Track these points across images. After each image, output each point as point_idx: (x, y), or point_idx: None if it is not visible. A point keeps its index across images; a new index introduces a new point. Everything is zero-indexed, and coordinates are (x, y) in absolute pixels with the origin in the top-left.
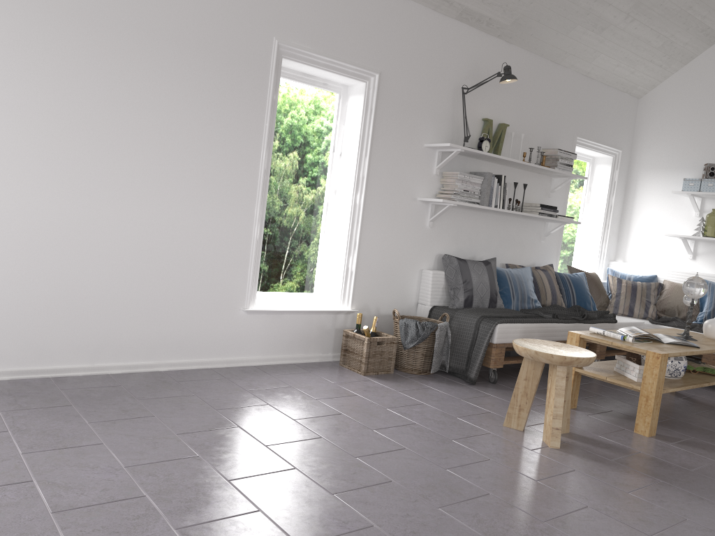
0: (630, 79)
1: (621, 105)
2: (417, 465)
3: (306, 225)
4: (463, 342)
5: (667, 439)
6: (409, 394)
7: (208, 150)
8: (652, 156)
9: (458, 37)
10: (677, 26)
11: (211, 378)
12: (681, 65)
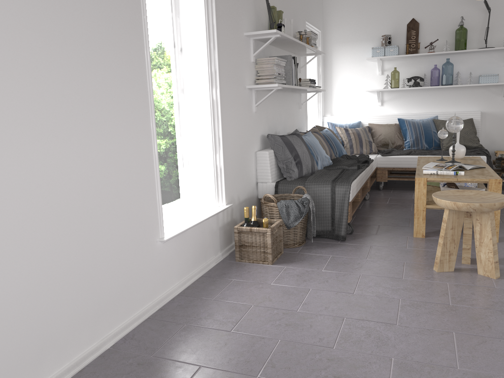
0: None
1: None
2: (499, 348)
3: (166, 130)
4: (323, 207)
5: None
6: (335, 270)
7: (99, 54)
8: (340, 34)
9: None
10: None
11: (173, 332)
12: None
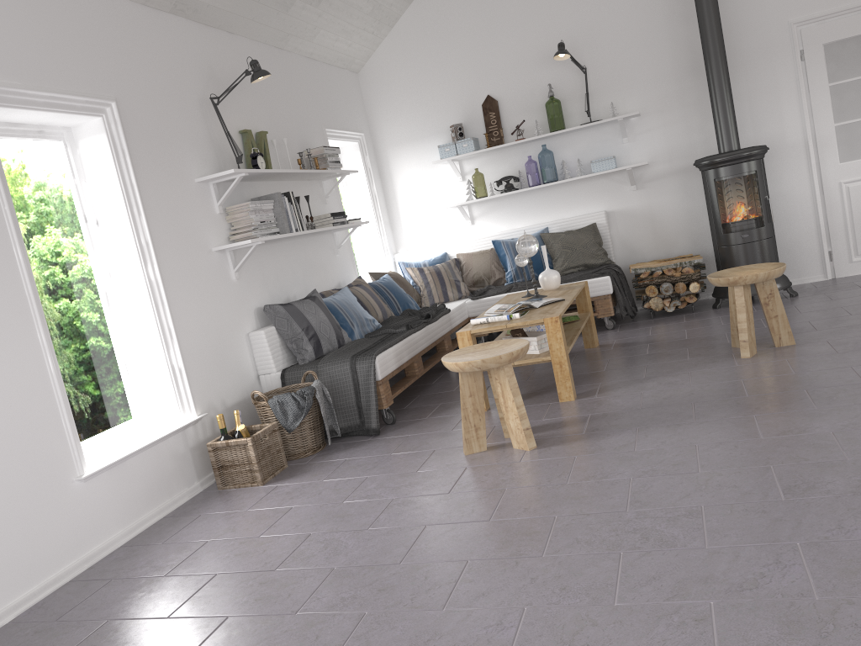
0: (349, 53)
1: (347, 83)
2: (464, 533)
3: (90, 332)
4: (345, 394)
5: (588, 394)
6: (340, 476)
7: None
8: (394, 132)
9: (180, 35)
10: None
11: (94, 590)
12: (389, 29)
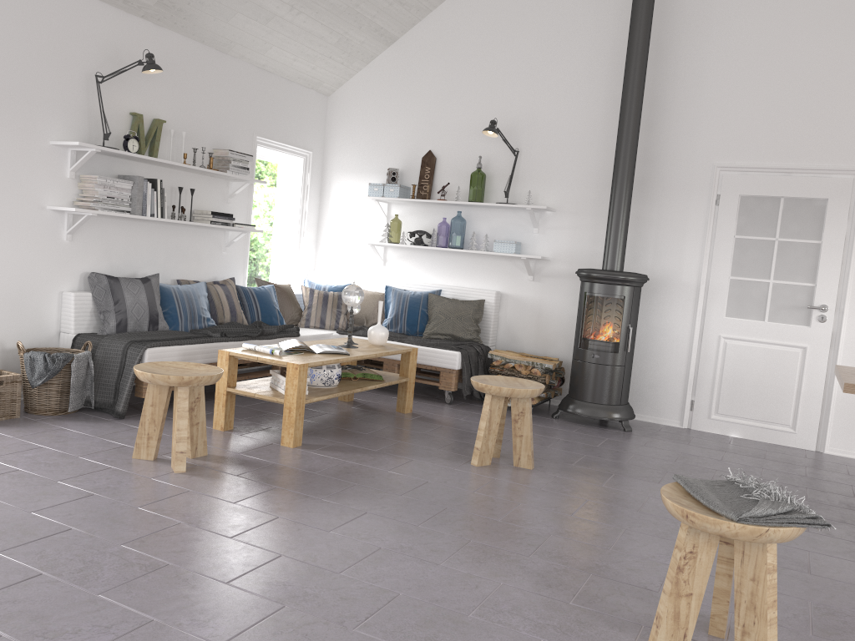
0: (313, 75)
1: (308, 102)
2: None
3: None
4: (111, 372)
5: (311, 447)
6: (29, 439)
7: None
8: (343, 159)
9: (86, 14)
10: (349, 24)
11: None
12: (364, 64)
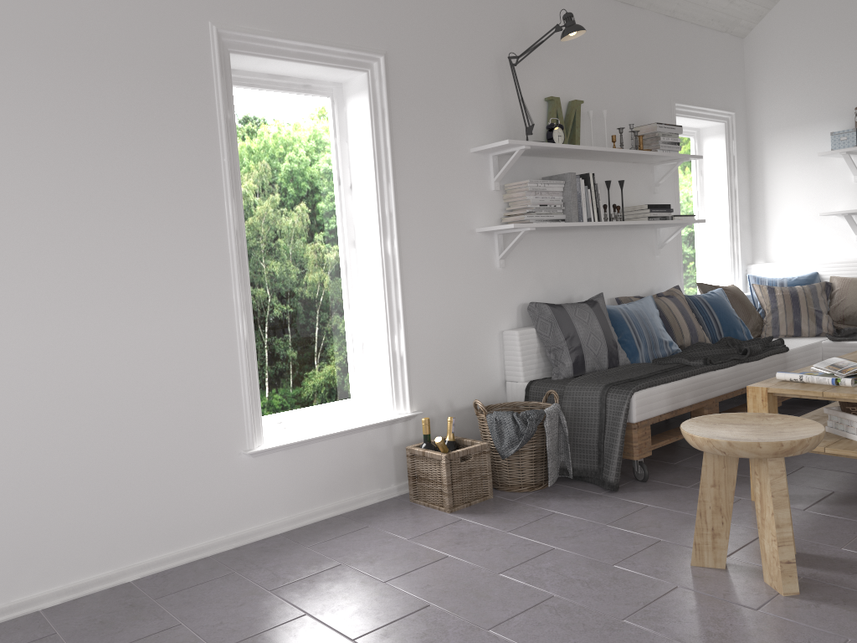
0: (730, 11)
1: (723, 50)
2: None
3: (319, 300)
4: (587, 428)
5: None
6: (527, 534)
7: (136, 216)
8: (777, 112)
9: None
10: None
11: (210, 578)
12: None
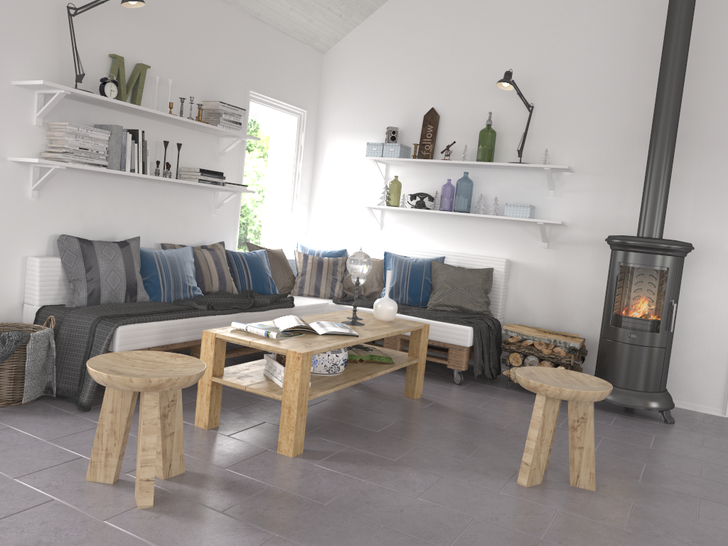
0: (310, 28)
1: (303, 58)
2: None
3: None
4: (76, 354)
5: (315, 456)
6: None
7: None
8: (339, 118)
9: None
10: None
11: None
12: (362, 18)
